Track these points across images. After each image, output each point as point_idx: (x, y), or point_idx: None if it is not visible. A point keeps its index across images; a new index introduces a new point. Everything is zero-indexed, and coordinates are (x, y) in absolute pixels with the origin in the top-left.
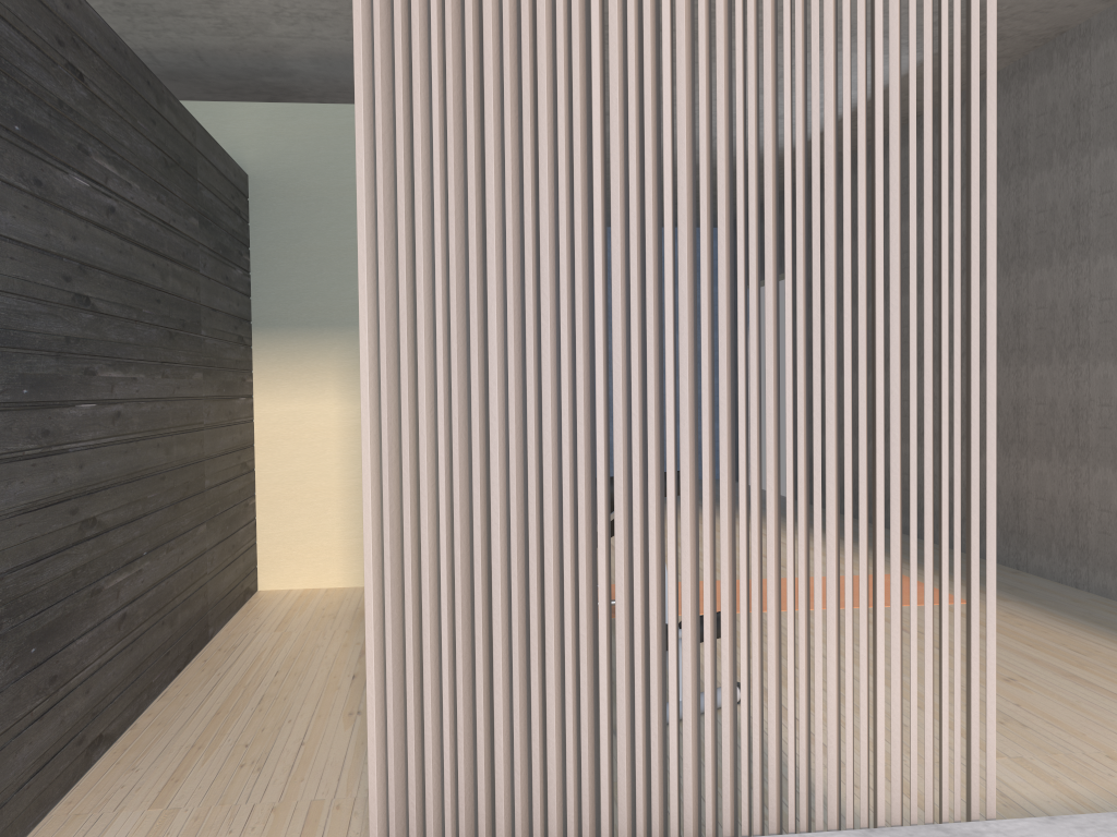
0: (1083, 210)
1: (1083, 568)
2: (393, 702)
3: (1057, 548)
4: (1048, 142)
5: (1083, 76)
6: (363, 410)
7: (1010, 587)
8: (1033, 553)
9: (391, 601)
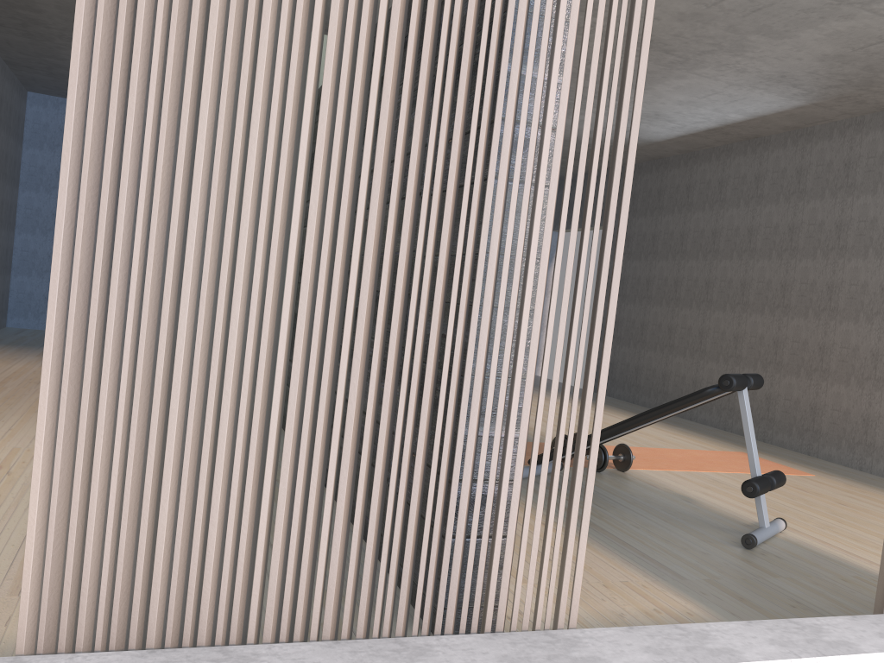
0: None
1: (868, 458)
2: None
3: (846, 444)
4: (875, 176)
5: None
6: None
7: (822, 467)
8: (824, 445)
9: None
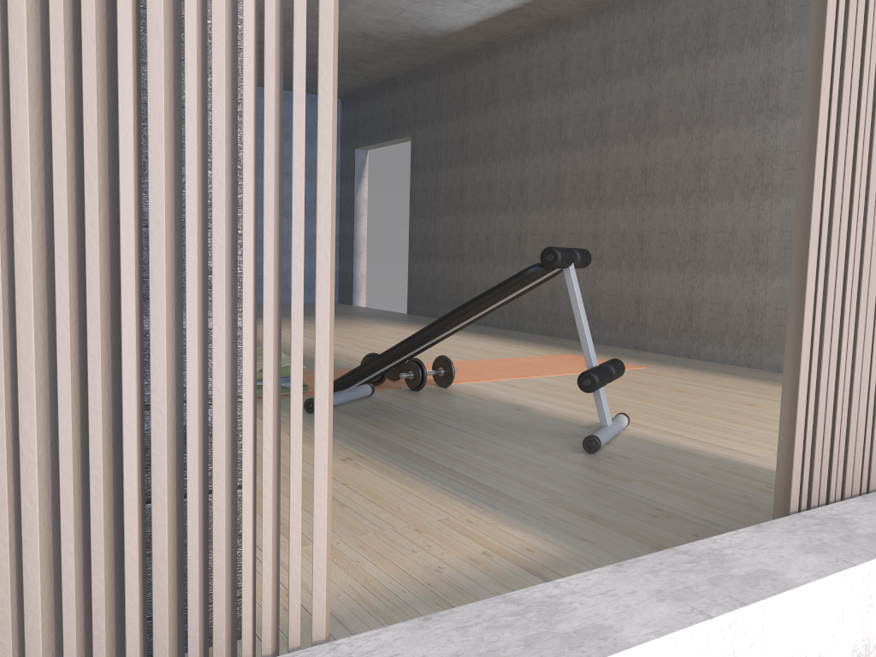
0: (709, 97)
1: (695, 344)
2: (816, 369)
3: (673, 332)
4: (680, 46)
5: (714, 2)
6: (823, 98)
7: (652, 359)
8: (651, 337)
9: (823, 277)
